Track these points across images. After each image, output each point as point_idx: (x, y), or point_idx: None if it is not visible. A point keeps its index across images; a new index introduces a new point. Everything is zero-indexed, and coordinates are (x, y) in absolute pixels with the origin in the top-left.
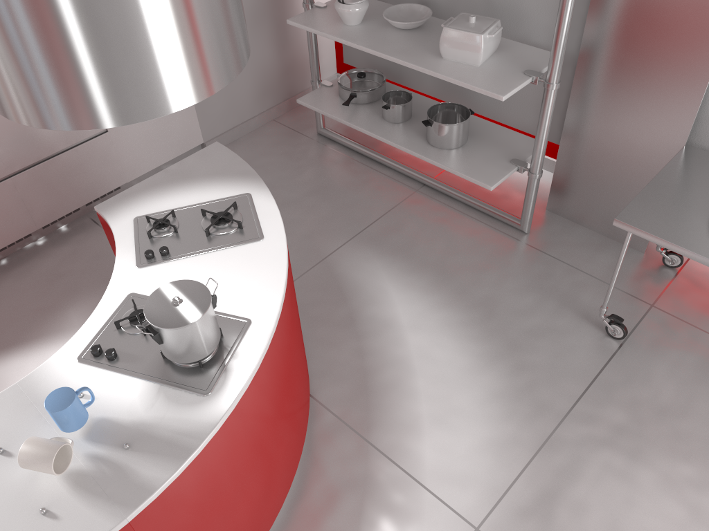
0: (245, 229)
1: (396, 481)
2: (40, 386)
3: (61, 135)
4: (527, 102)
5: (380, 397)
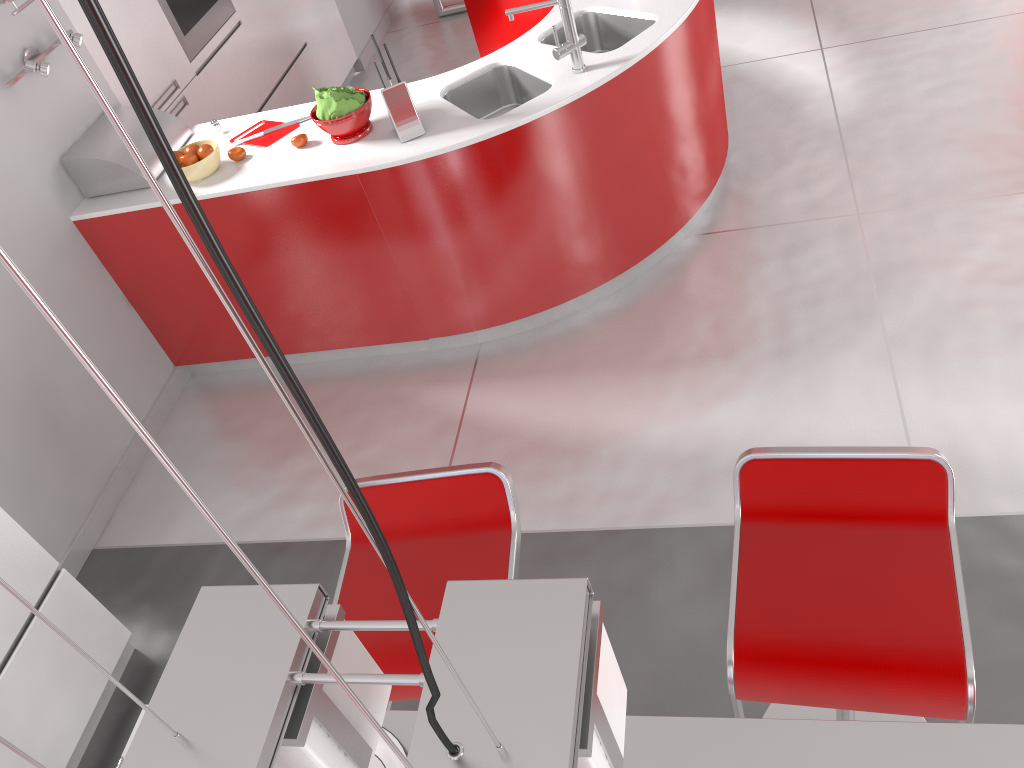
0: None
1: (752, 66)
2: None
3: (286, 48)
4: None
5: None
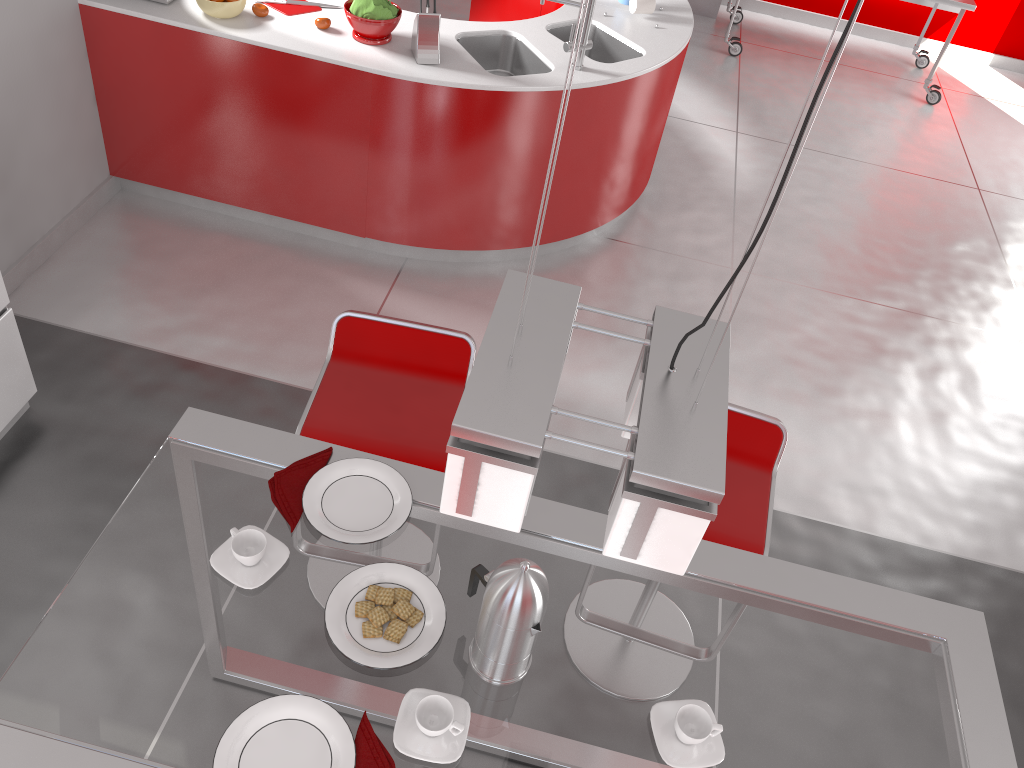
0: None
1: (681, 123)
2: None
3: None
4: None
5: None
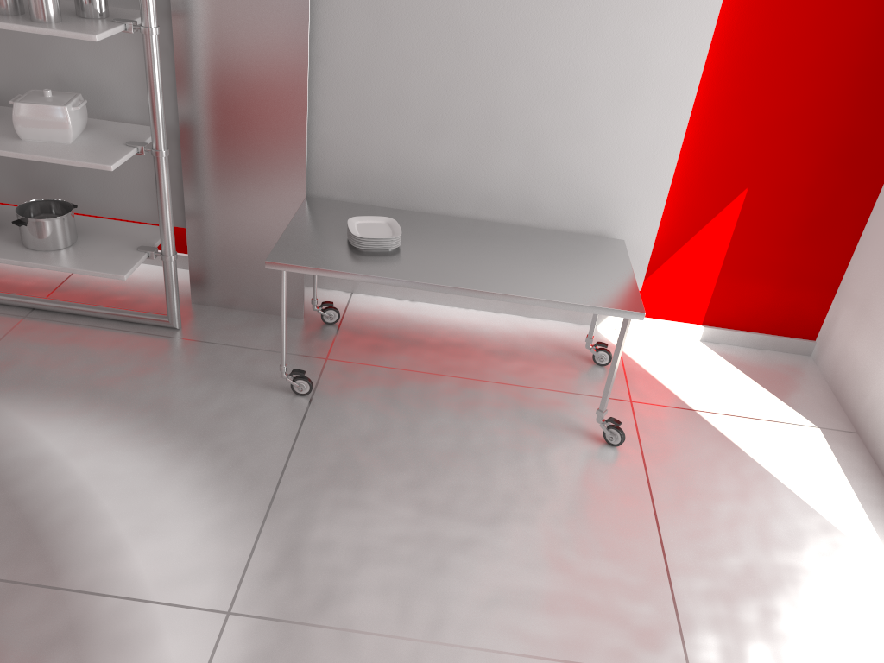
0: None
1: (114, 612)
2: None
3: None
4: (137, 188)
5: (59, 538)
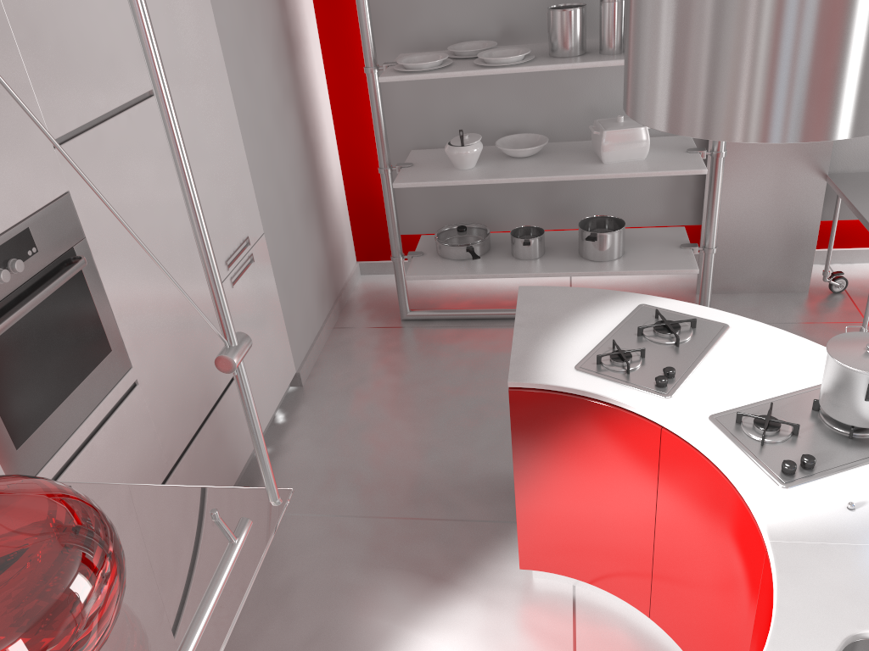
0: (699, 326)
1: None
2: (799, 527)
3: (204, 395)
4: (651, 195)
5: None
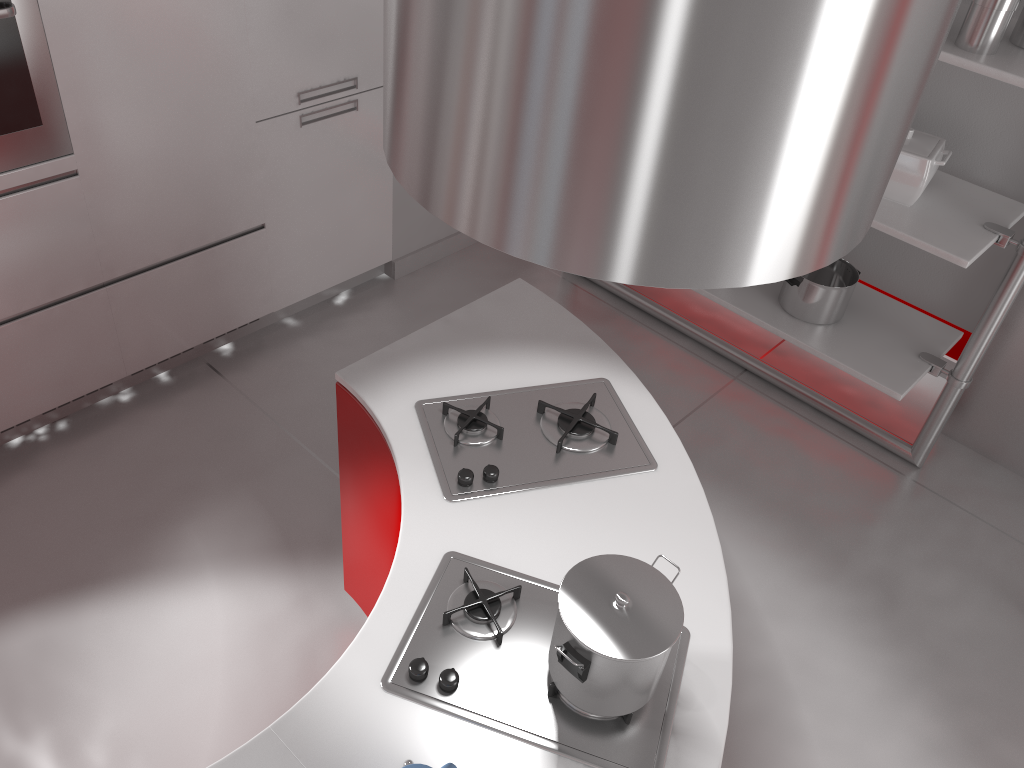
0: (621, 446)
1: None
2: (320, 740)
3: (197, 226)
4: (941, 267)
5: (745, 737)
